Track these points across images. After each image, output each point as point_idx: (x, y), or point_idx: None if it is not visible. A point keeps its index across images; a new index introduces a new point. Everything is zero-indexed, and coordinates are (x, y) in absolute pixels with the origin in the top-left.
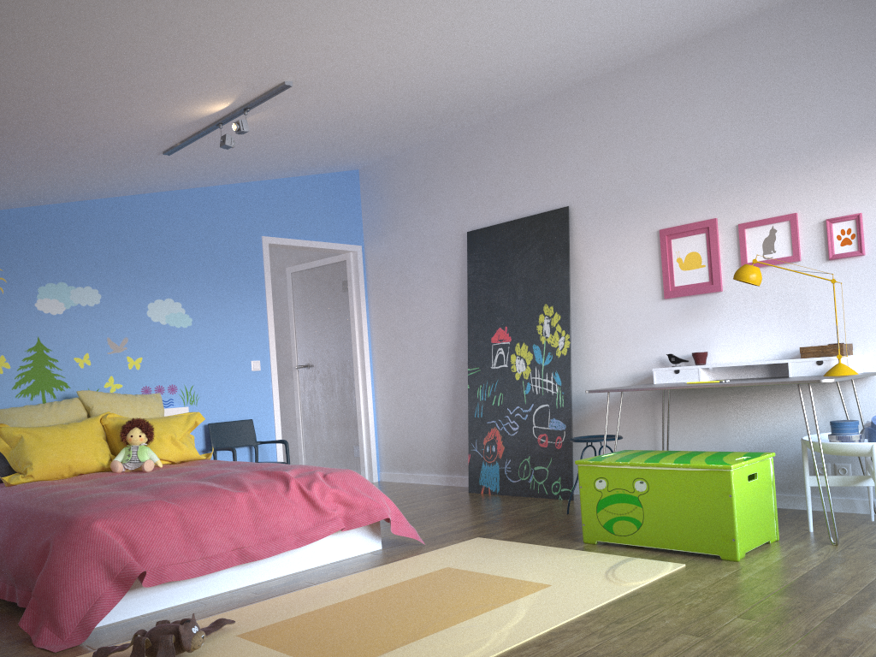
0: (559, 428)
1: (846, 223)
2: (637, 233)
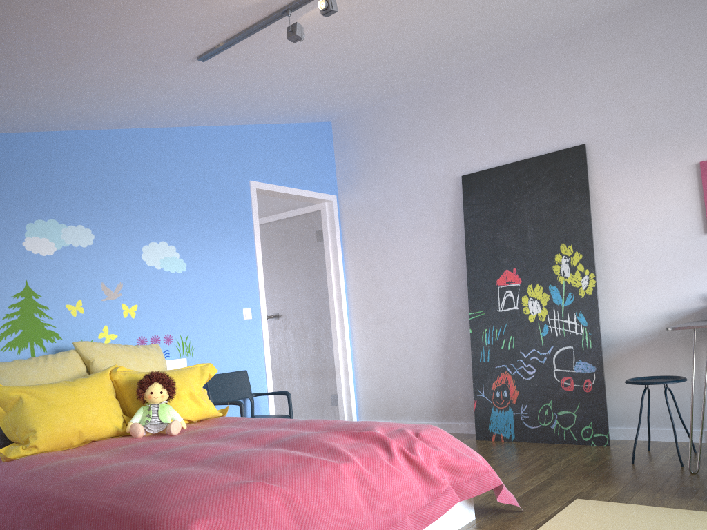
0: (588, 370)
1: None
2: (671, 167)
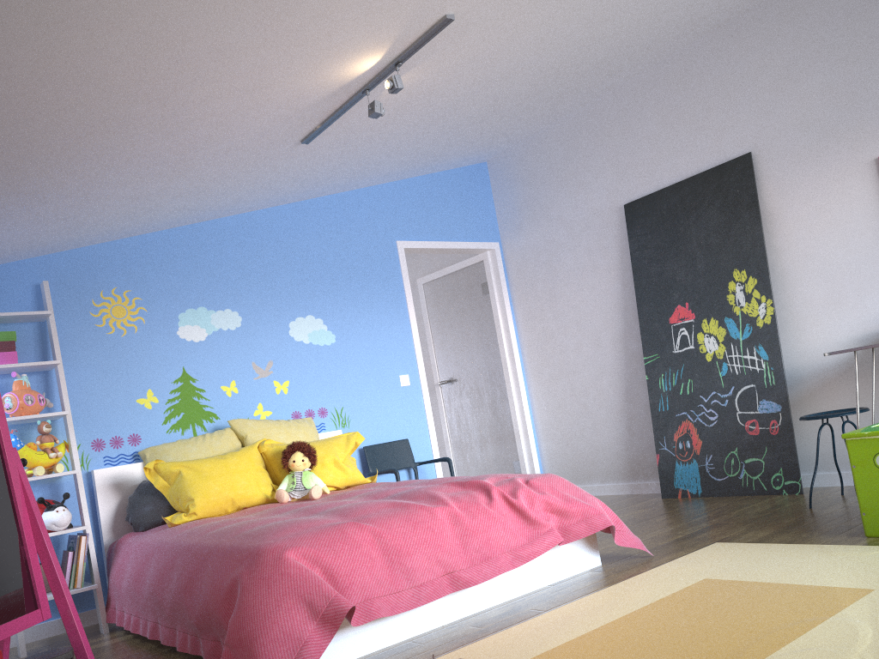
0: (773, 410)
1: None
2: (847, 166)
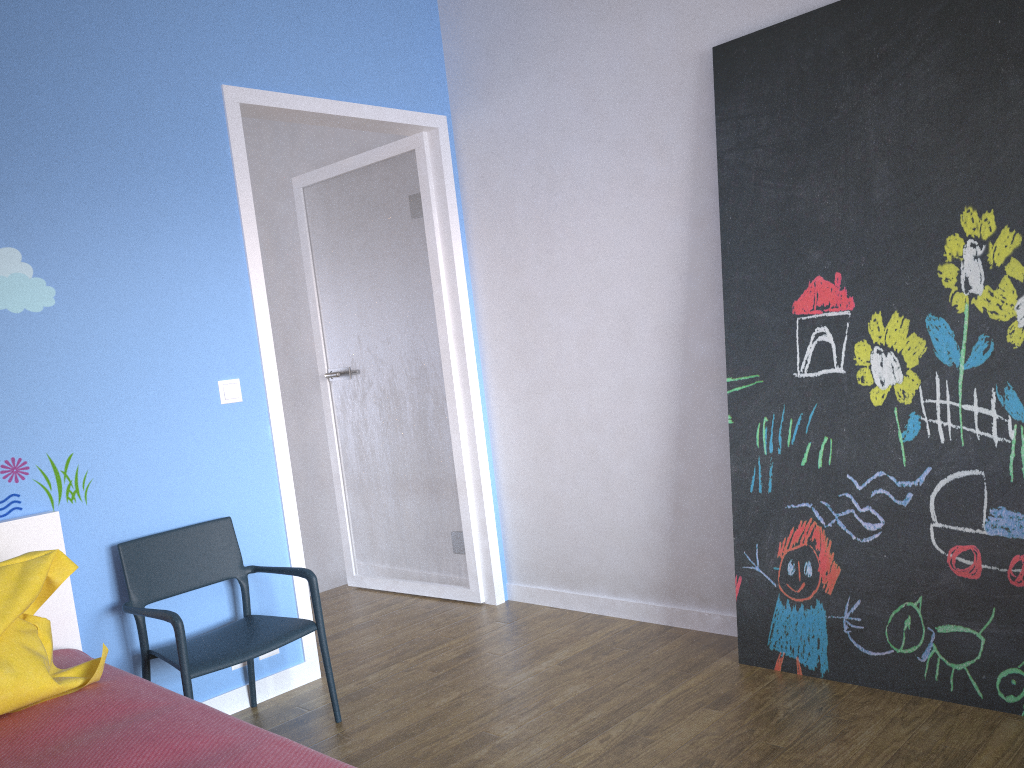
0: (1022, 533)
1: None
2: None
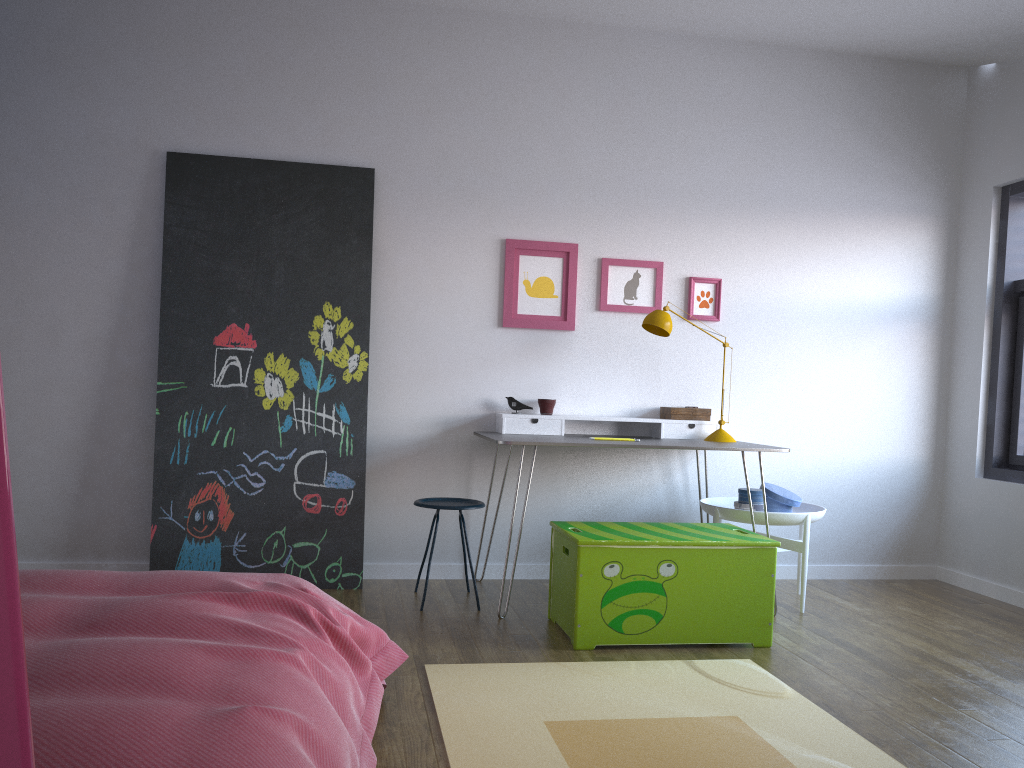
0: (344, 485)
1: (707, 286)
2: (473, 234)
